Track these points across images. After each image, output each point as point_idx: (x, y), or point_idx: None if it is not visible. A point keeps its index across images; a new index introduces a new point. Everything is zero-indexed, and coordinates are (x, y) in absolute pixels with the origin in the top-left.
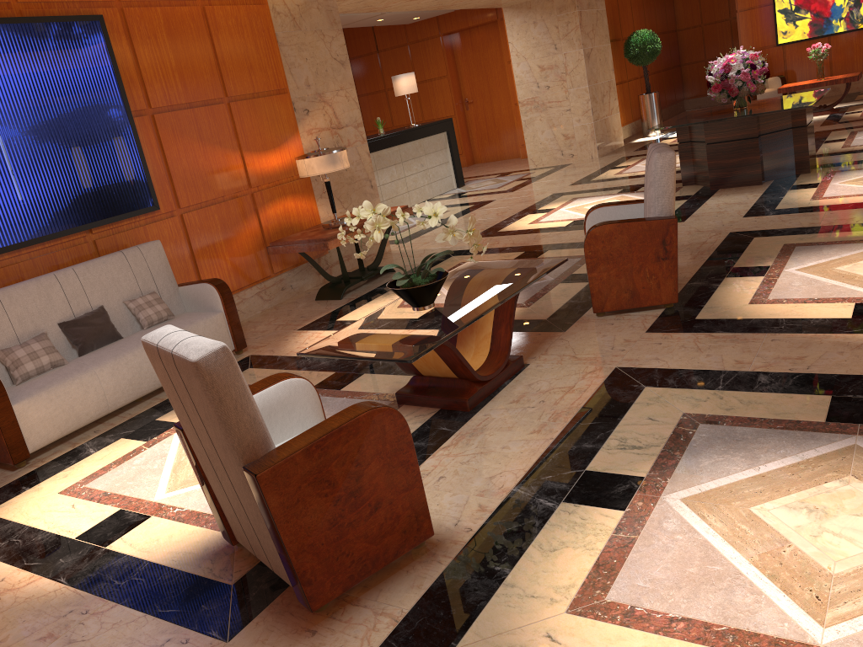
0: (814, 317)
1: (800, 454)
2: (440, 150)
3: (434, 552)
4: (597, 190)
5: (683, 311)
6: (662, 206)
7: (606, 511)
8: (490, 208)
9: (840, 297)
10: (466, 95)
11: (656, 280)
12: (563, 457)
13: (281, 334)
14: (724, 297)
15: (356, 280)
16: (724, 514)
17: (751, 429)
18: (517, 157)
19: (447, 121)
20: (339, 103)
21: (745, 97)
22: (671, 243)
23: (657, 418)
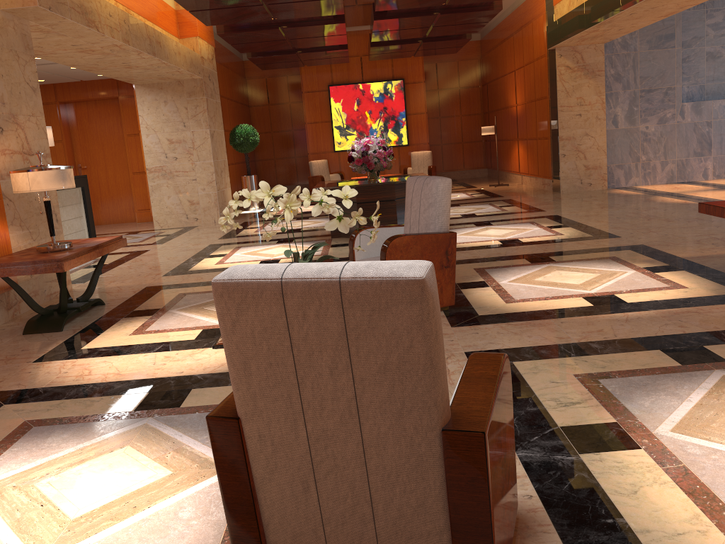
0: (568, 307)
1: (701, 386)
2: (75, 204)
3: (524, 525)
4: (254, 242)
5: (461, 311)
6: (442, 223)
7: (628, 452)
8: (153, 255)
9: (567, 295)
10: (80, 161)
11: (440, 286)
12: (524, 420)
13: (12, 368)
14: (481, 301)
15: (74, 311)
16: (718, 434)
17: (641, 377)
18: (130, 222)
19: (83, 177)
20: (30, 128)
21: (376, 171)
22: (452, 254)
23: (558, 380)
